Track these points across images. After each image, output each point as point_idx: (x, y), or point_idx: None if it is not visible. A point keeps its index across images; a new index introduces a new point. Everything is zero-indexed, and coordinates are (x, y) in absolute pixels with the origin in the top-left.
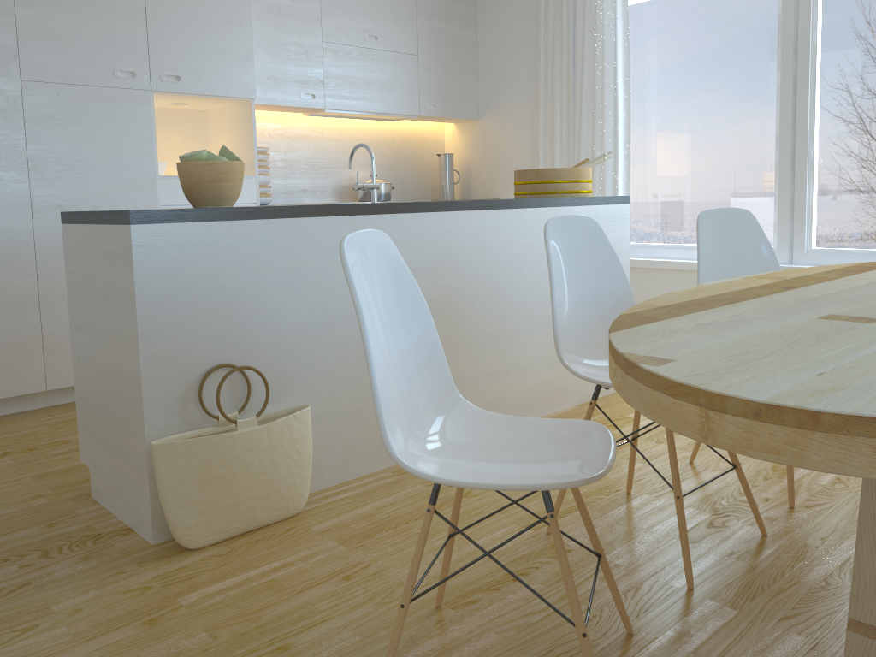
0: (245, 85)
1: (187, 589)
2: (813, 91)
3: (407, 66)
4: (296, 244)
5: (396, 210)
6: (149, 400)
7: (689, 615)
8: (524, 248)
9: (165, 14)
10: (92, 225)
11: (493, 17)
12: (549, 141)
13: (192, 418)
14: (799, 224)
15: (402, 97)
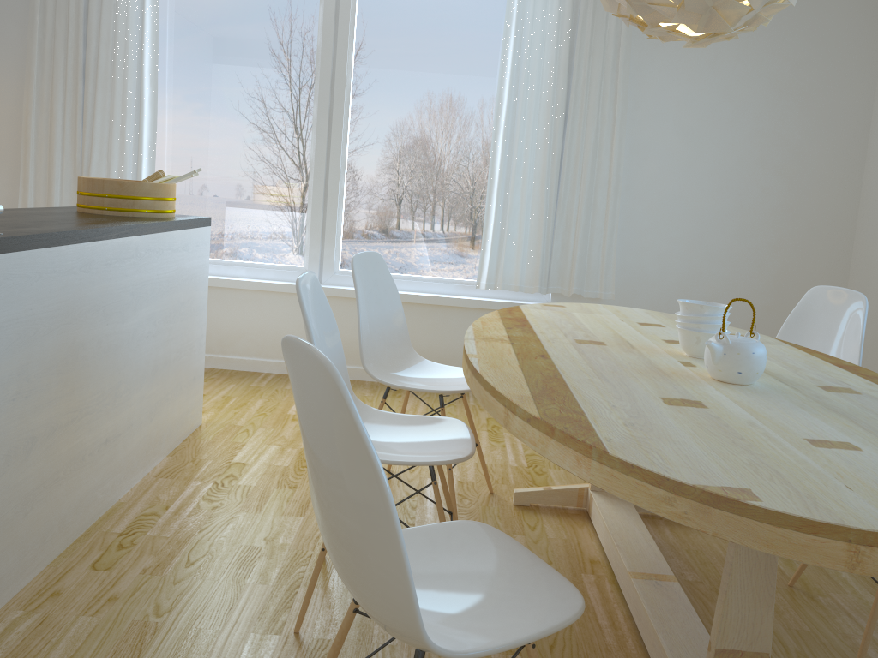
0: None
1: None
2: (346, 126)
3: None
4: None
5: (30, 246)
6: None
7: None
8: (138, 283)
9: None
10: None
11: None
12: (45, 126)
13: None
14: (329, 247)
15: None
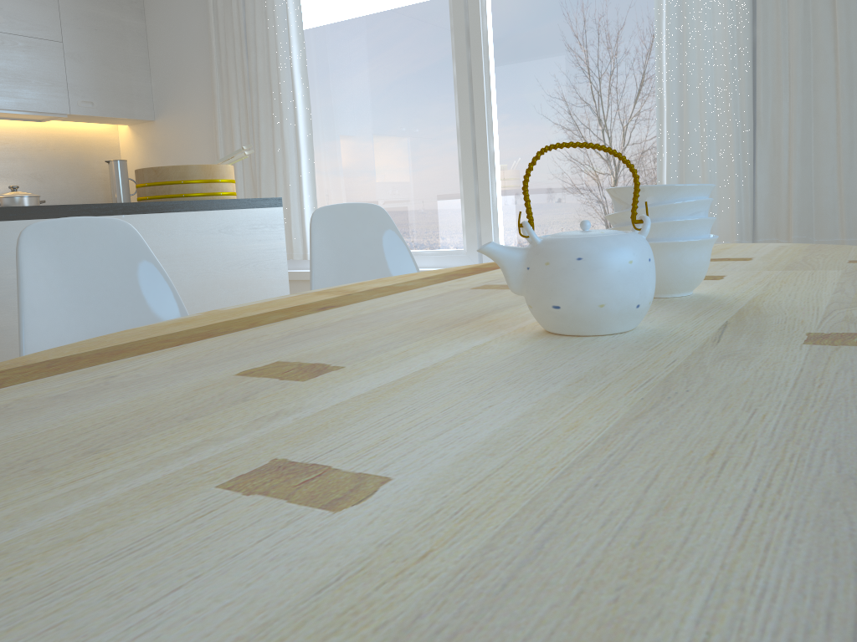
0: None
1: None
2: (488, 80)
3: (48, 54)
4: None
5: None
6: None
7: None
8: None
9: None
10: None
11: (161, 2)
12: (229, 142)
13: None
14: (486, 223)
15: (43, 92)
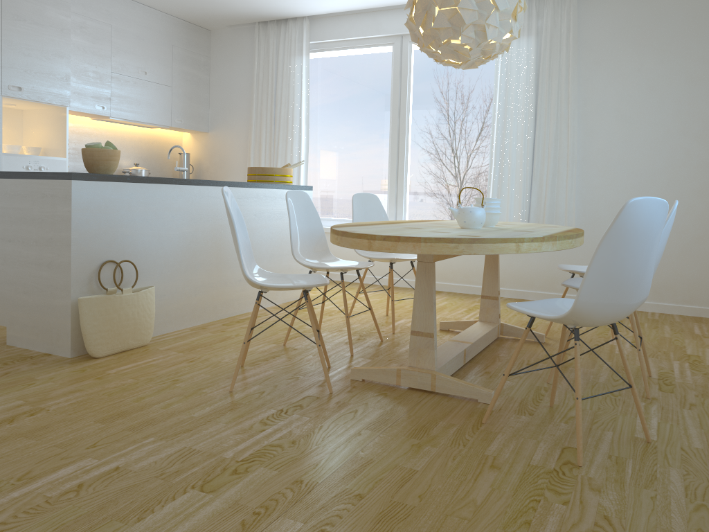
0: (63, 97)
1: (108, 369)
2: (407, 136)
3: (165, 93)
4: (148, 197)
5: (197, 184)
6: (74, 276)
7: (352, 361)
8: (259, 210)
9: (14, 45)
10: (32, 179)
11: (221, 67)
12: (257, 151)
13: (93, 289)
14: (400, 208)
15: (161, 113)
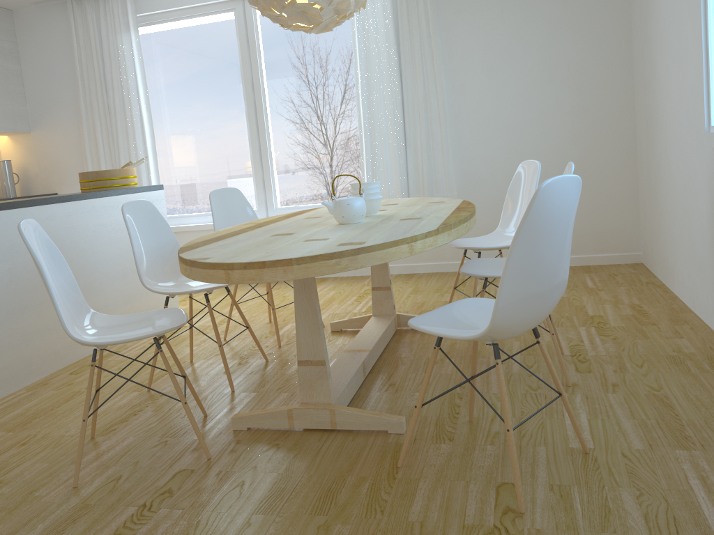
0: None
1: None
2: (266, 112)
3: None
4: None
5: (5, 208)
6: None
7: (234, 400)
8: (98, 225)
9: None
10: None
11: (33, 53)
12: (94, 148)
13: None
14: (269, 193)
15: None
